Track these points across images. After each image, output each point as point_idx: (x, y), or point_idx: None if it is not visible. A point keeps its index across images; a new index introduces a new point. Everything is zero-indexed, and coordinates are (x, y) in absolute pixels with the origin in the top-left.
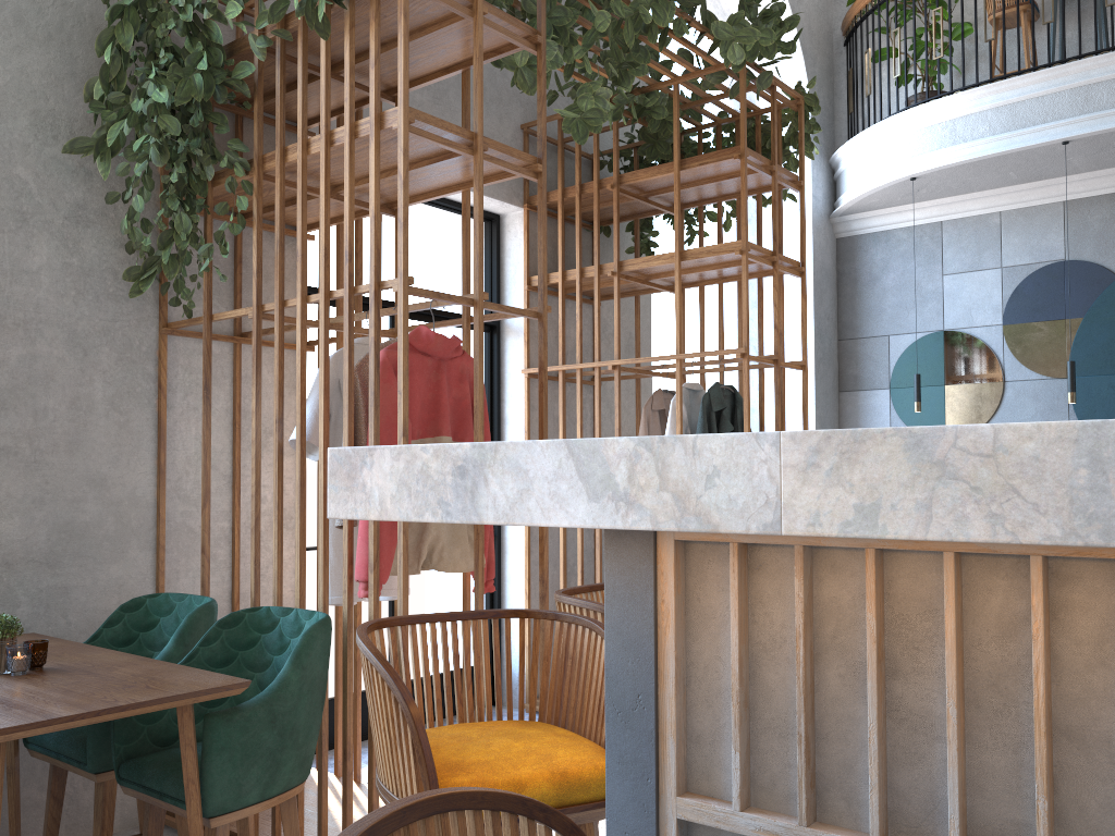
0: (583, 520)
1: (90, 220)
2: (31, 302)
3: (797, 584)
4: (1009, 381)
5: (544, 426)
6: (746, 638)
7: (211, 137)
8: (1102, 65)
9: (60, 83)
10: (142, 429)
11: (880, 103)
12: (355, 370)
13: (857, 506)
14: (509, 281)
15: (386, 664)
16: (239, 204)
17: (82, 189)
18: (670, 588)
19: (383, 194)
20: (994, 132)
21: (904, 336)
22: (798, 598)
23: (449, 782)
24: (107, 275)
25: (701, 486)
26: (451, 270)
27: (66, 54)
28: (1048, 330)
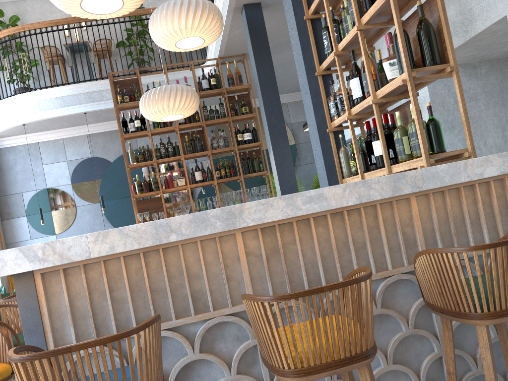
0: (28, 269)
1: None
2: None
3: (83, 275)
4: (78, 206)
5: None
6: (68, 295)
7: None
8: (94, 85)
9: None
10: None
11: (2, 90)
12: None
13: (109, 247)
14: None
15: None
16: None
17: None
18: (41, 288)
19: None
20: (57, 107)
21: (29, 192)
22: (84, 278)
23: None
24: None
25: (67, 251)
26: None
27: None
28: (89, 184)
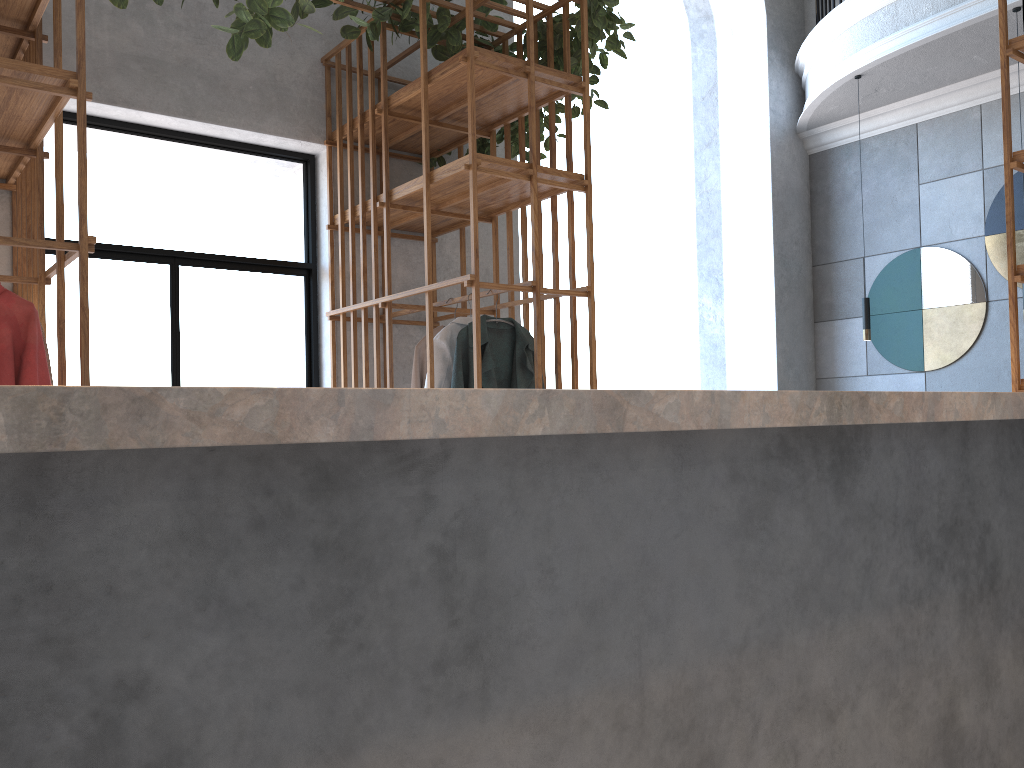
0: None
1: None
2: None
3: None
4: (994, 301)
5: (84, 369)
6: None
7: None
8: None
9: None
10: None
11: None
12: None
13: None
14: (322, 222)
15: None
16: None
17: None
18: None
19: (3, 133)
20: (938, 9)
21: (879, 257)
22: None
23: None
24: None
25: None
26: (288, 216)
27: None
28: None
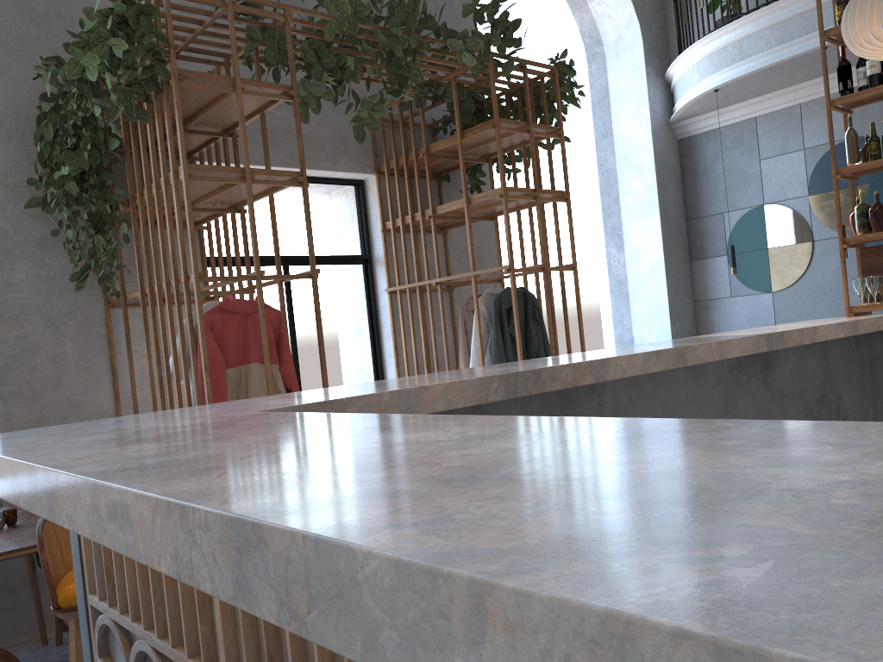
0: None
1: (51, 245)
2: (18, 302)
3: None
4: (817, 240)
5: (322, 348)
6: None
7: (104, 187)
8: None
9: (20, 164)
10: (101, 369)
11: (692, 31)
12: (195, 327)
13: None
14: (373, 226)
15: (39, 531)
16: (122, 228)
17: (43, 227)
18: None
19: (225, 202)
20: (770, 46)
21: (734, 212)
22: None
23: (64, 588)
24: (66, 277)
25: None
26: (340, 221)
27: (22, 145)
28: (843, 196)
